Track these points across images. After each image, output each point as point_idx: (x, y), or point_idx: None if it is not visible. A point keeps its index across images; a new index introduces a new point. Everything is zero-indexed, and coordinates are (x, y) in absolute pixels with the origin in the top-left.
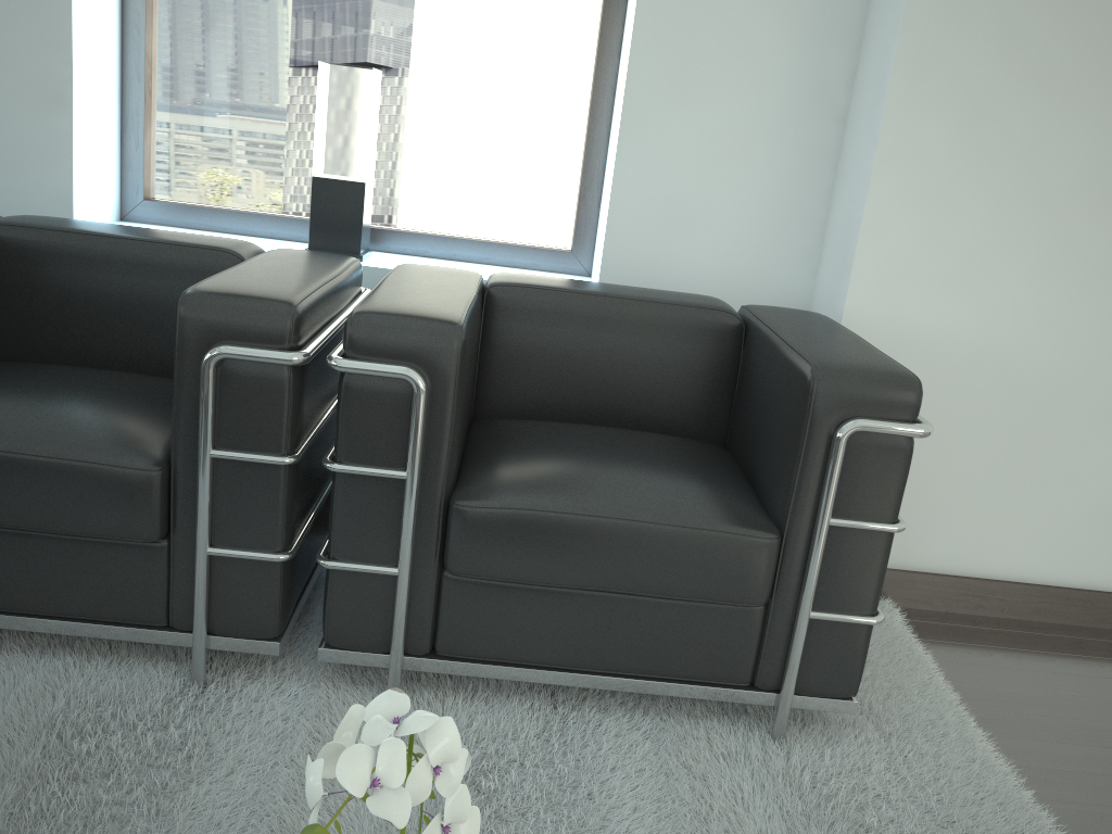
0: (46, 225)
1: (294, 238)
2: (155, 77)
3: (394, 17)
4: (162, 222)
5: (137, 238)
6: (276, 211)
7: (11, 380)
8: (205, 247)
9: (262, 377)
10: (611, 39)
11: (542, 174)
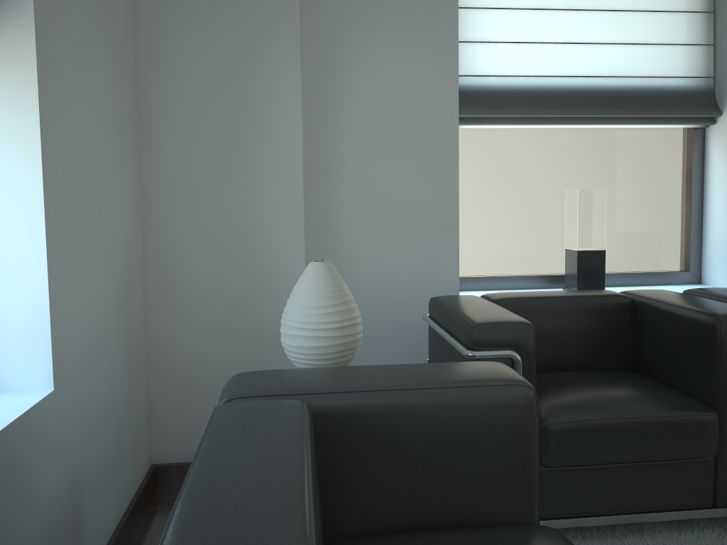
0: (526, 296)
1: (540, 286)
2: None
3: (582, 160)
4: (467, 288)
5: (575, 296)
6: (525, 273)
7: (580, 381)
8: (611, 295)
9: None
10: (698, 156)
11: (665, 231)
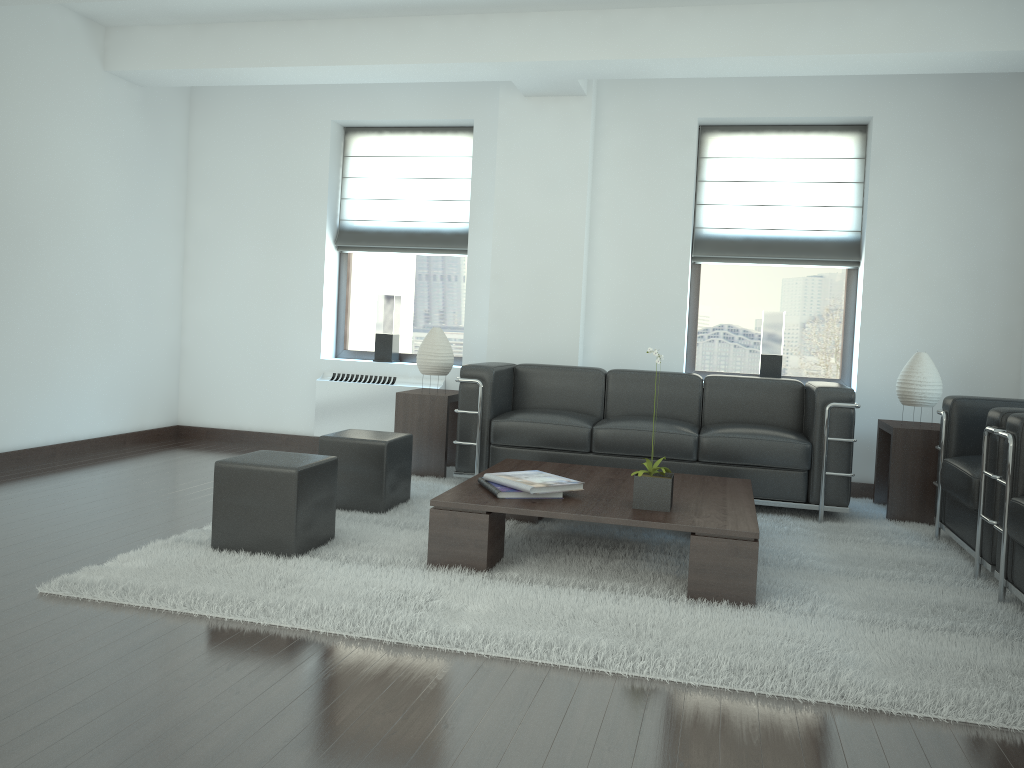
0: None
1: None
2: None
3: None
4: None
5: None
6: None
7: None
8: None
9: (993, 440)
10: None
11: None
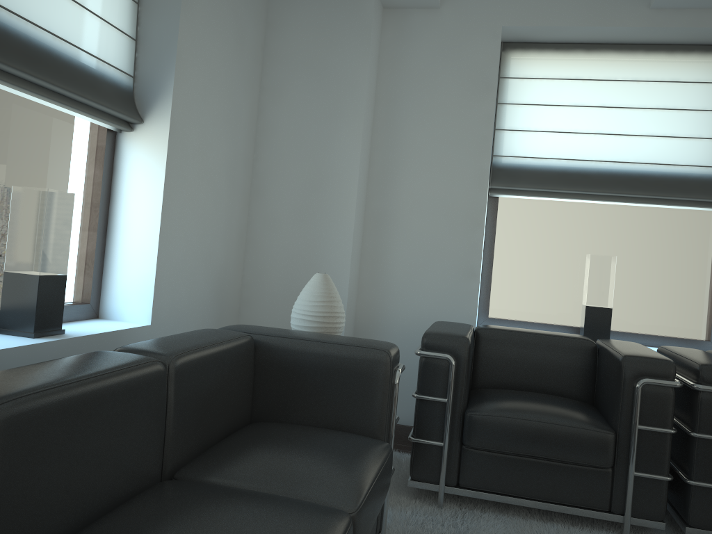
0: (504, 328)
1: None
2: (495, 262)
3: (610, 232)
4: None
5: (546, 334)
6: (550, 322)
7: (519, 395)
8: (577, 338)
9: (661, 392)
10: None
11: (689, 302)
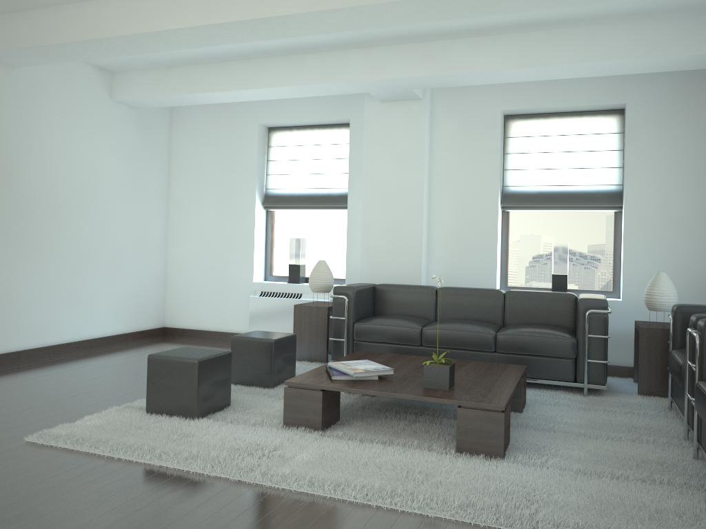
0: None
1: None
2: None
3: None
4: None
5: None
6: None
7: None
8: None
9: (691, 338)
10: None
11: None
